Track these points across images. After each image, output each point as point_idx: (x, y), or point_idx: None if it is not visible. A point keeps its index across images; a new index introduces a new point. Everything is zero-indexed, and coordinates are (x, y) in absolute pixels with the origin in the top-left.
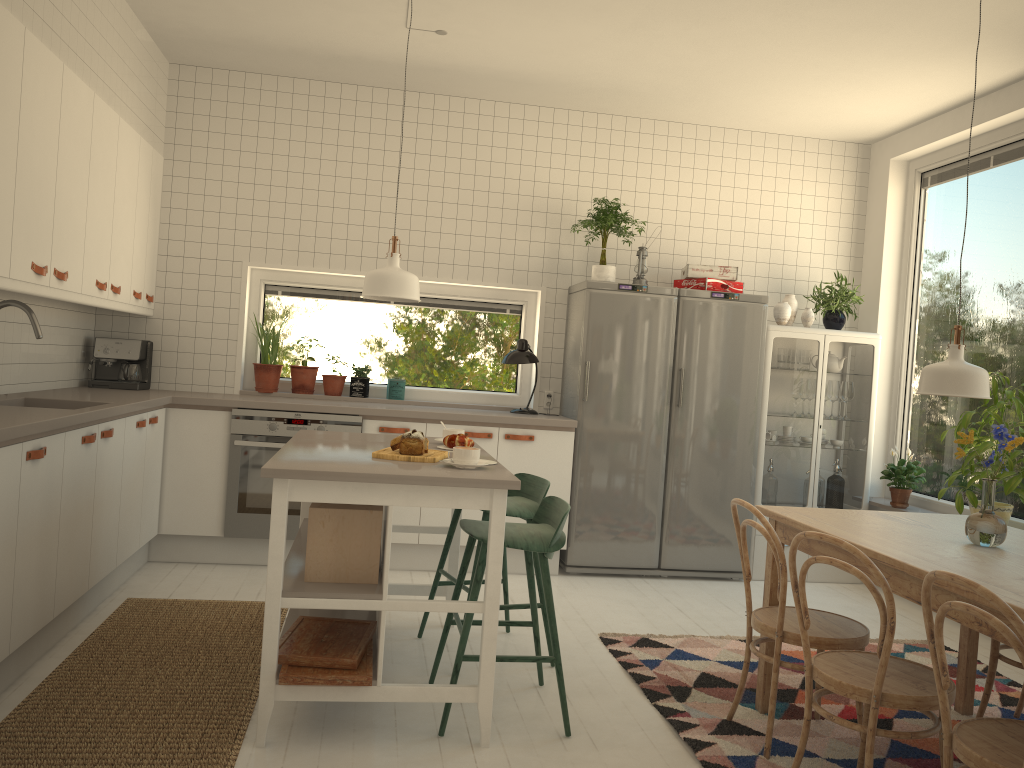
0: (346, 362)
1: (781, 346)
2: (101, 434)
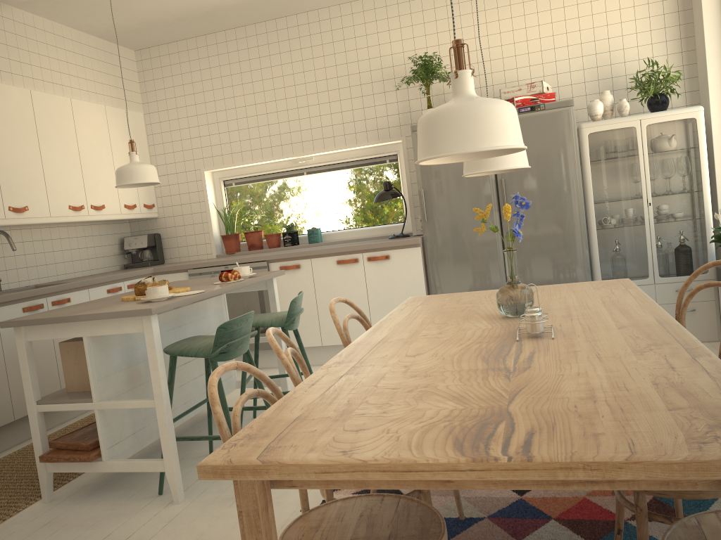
0: (283, 223)
1: (597, 140)
2: (51, 303)
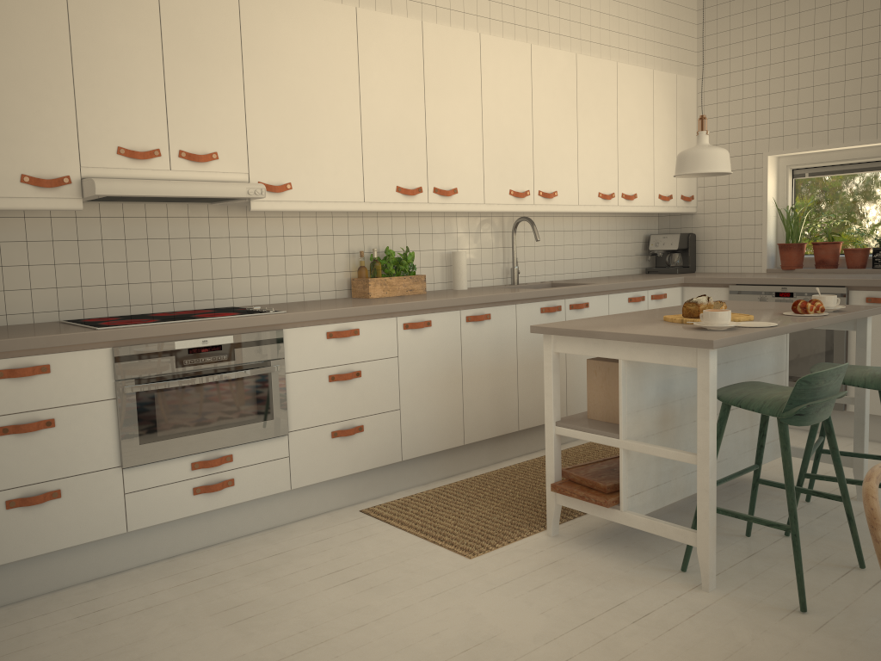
0: (875, 234)
1: None
2: (569, 306)
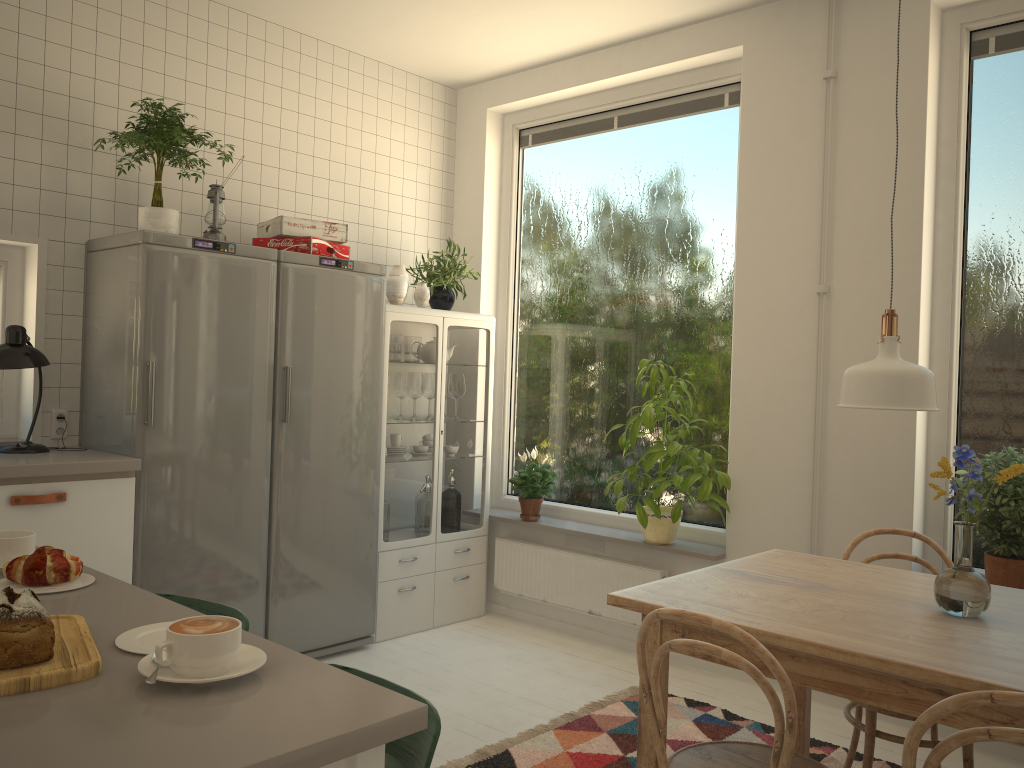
0: None
1: (399, 332)
2: None
